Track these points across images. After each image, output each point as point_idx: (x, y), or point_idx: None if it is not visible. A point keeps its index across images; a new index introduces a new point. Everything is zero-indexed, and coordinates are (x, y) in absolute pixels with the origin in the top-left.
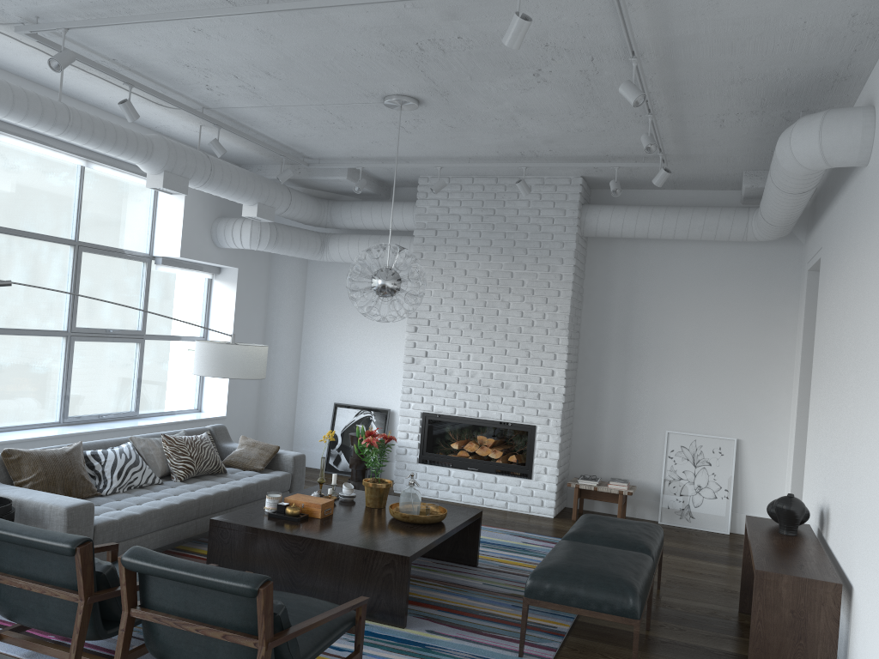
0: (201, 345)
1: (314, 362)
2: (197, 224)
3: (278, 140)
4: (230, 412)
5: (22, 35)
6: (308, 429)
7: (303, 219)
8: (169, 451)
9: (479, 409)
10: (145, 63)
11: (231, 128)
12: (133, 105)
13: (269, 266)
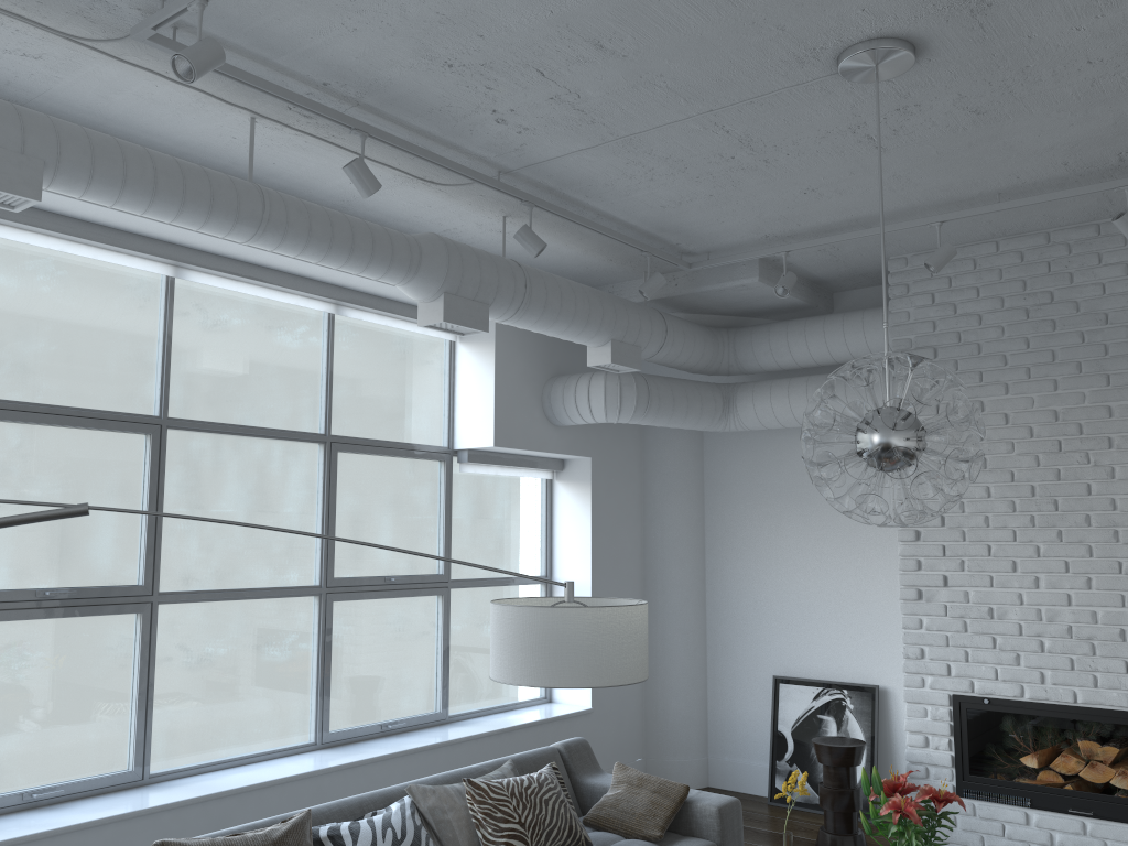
0: (500, 612)
1: (730, 605)
2: (519, 390)
3: (635, 223)
4: (598, 701)
5: (146, 44)
6: (731, 723)
7: (689, 363)
8: (479, 814)
9: (1076, 687)
10: (377, 78)
11: (551, 206)
12: (389, 192)
13: (641, 450)
